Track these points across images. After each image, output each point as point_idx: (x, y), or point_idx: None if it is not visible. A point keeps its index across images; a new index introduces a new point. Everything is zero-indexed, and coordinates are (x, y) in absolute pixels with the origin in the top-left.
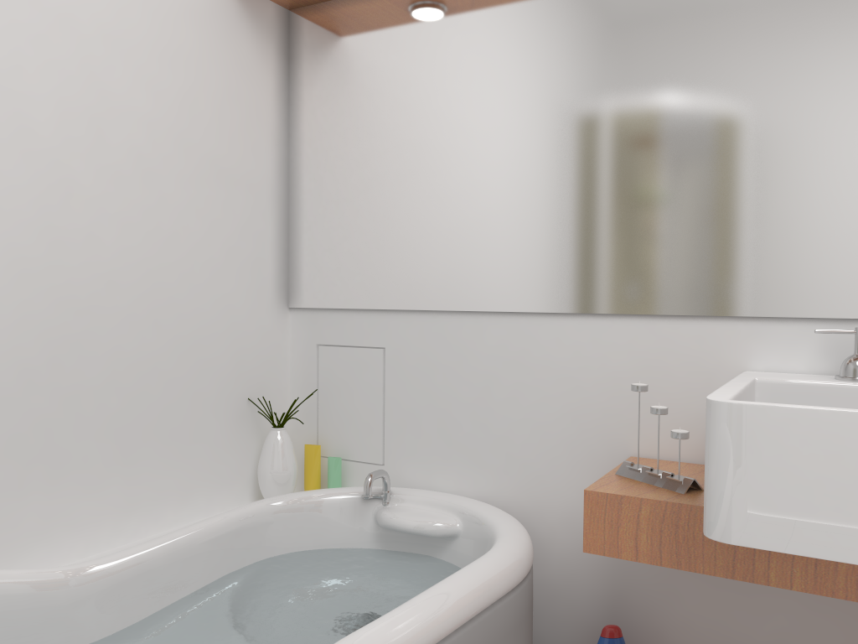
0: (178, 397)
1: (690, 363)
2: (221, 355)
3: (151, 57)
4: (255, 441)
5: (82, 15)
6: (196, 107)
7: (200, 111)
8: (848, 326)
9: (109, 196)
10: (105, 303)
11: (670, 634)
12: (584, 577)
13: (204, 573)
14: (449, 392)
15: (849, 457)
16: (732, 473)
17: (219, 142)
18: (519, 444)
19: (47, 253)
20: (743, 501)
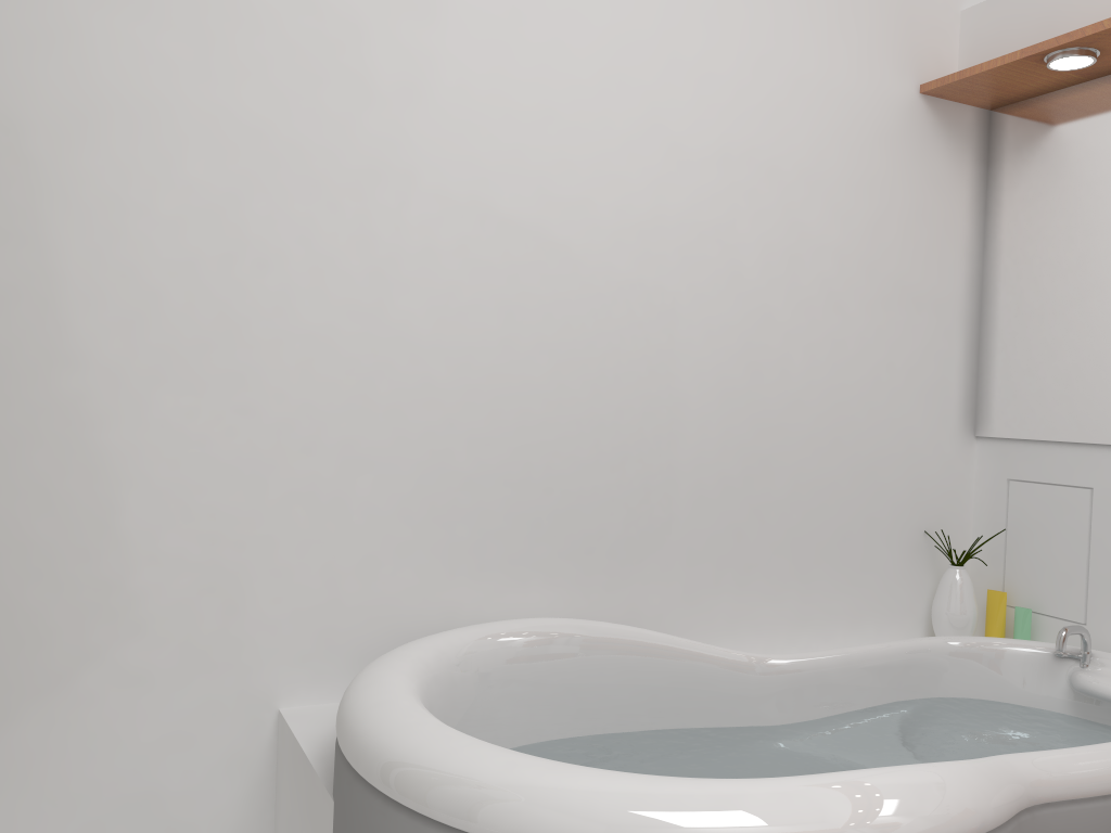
0: (853, 520)
1: None
2: (897, 483)
3: (843, 189)
4: (930, 578)
5: (785, 163)
6: (884, 231)
7: (888, 235)
8: None
9: (799, 325)
10: (791, 425)
11: None
12: None
13: (874, 694)
14: None
15: None
16: None
17: (905, 264)
18: None
19: (746, 379)
20: None
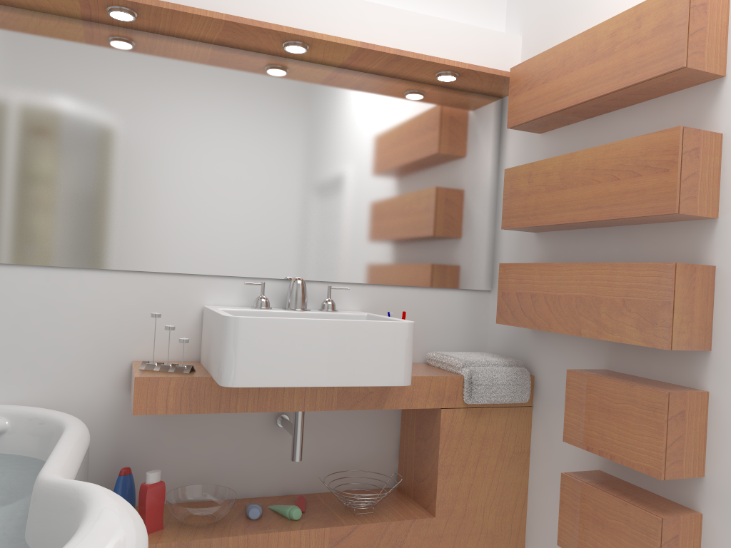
0: None
1: (172, 301)
2: None
3: None
4: None
5: None
6: None
7: None
8: (254, 281)
9: None
10: None
11: (153, 468)
12: (95, 445)
13: None
14: None
15: (288, 339)
16: (239, 351)
17: None
18: (47, 360)
19: None
20: (243, 365)
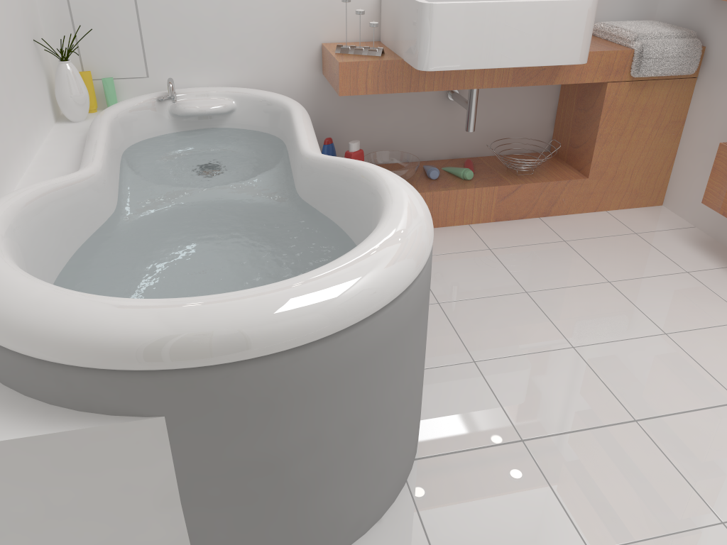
0: (13, 44)
1: None
2: (16, 4)
3: None
4: (44, 75)
5: None
6: None
7: None
8: None
9: None
10: None
11: (345, 137)
12: None
13: (117, 164)
14: (195, 16)
15: (478, 23)
16: (434, 38)
17: None
18: (251, 46)
19: None
20: (438, 50)
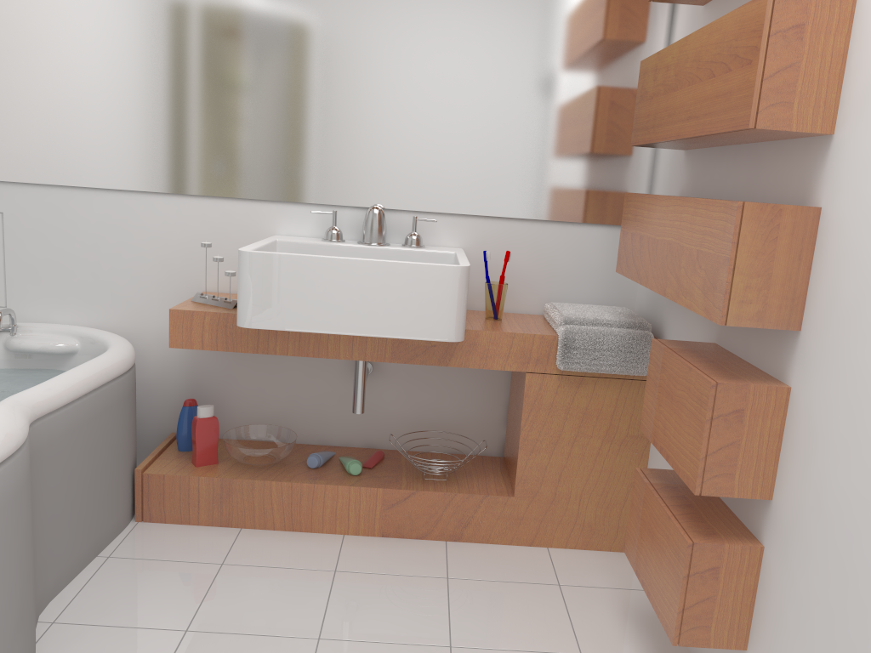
0: None
1: (242, 230)
2: None
3: None
4: None
5: None
6: None
7: None
8: (332, 209)
9: None
10: None
11: (229, 403)
12: (172, 374)
13: None
14: (64, 248)
15: (306, 279)
16: (251, 290)
17: None
18: (122, 286)
19: None
20: (256, 305)
